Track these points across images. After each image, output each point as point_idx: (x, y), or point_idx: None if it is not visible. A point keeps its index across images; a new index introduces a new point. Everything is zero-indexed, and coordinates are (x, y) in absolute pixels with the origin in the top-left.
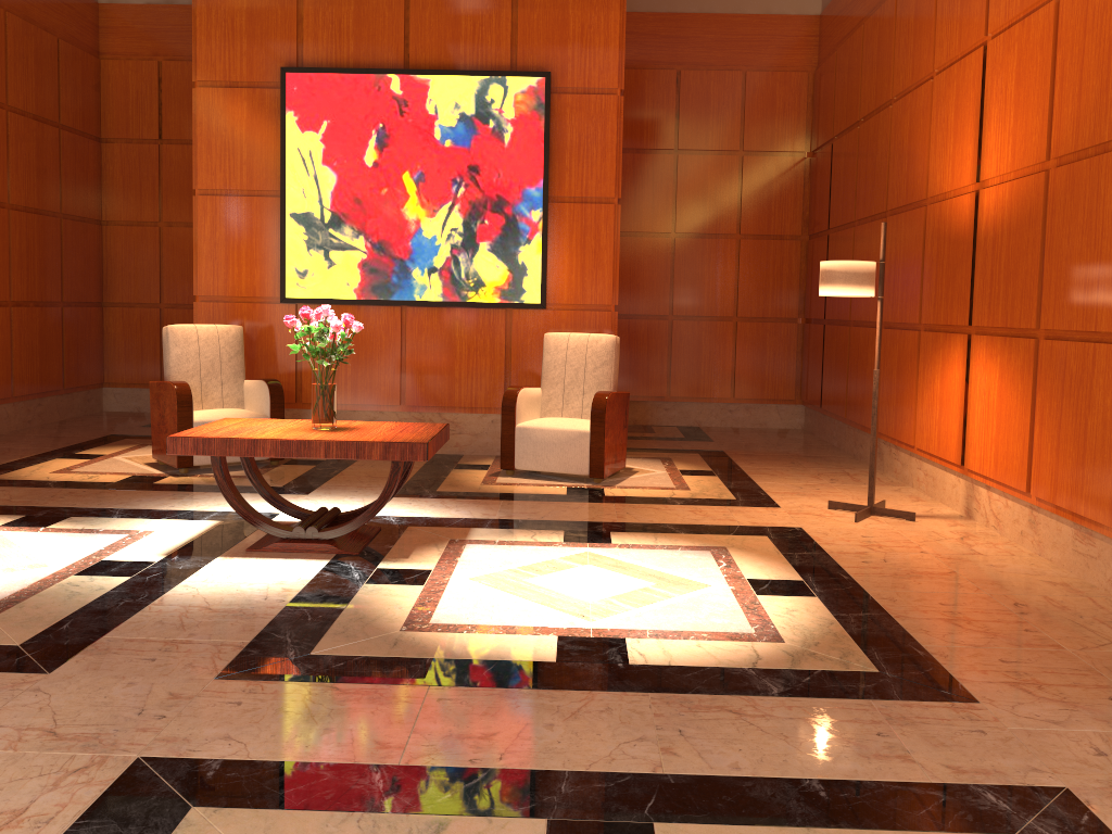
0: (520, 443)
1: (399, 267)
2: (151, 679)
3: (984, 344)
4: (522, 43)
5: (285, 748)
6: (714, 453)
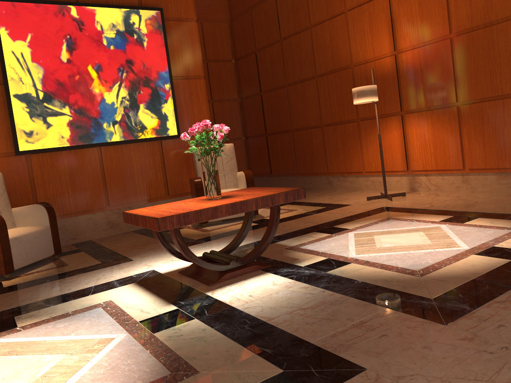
0: None
1: (94, 123)
2: (424, 341)
3: (416, 116)
4: None
5: None
6: None
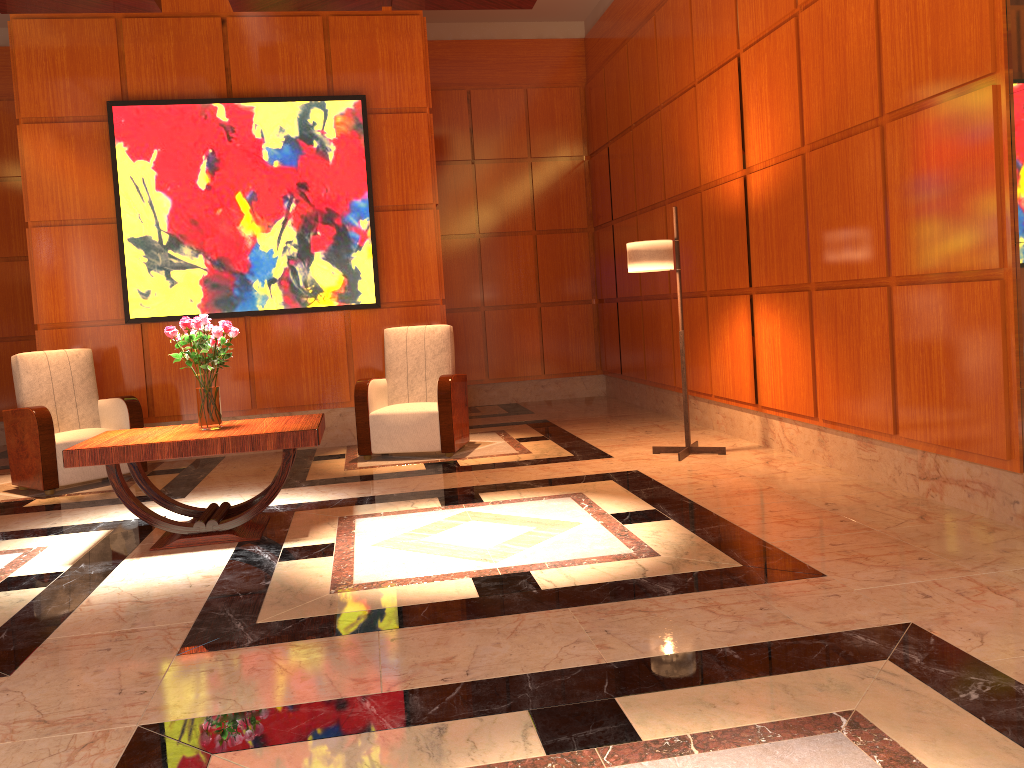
0: (375, 429)
1: (239, 281)
2: (115, 664)
3: (765, 301)
4: (337, 71)
5: (273, 697)
6: (539, 422)
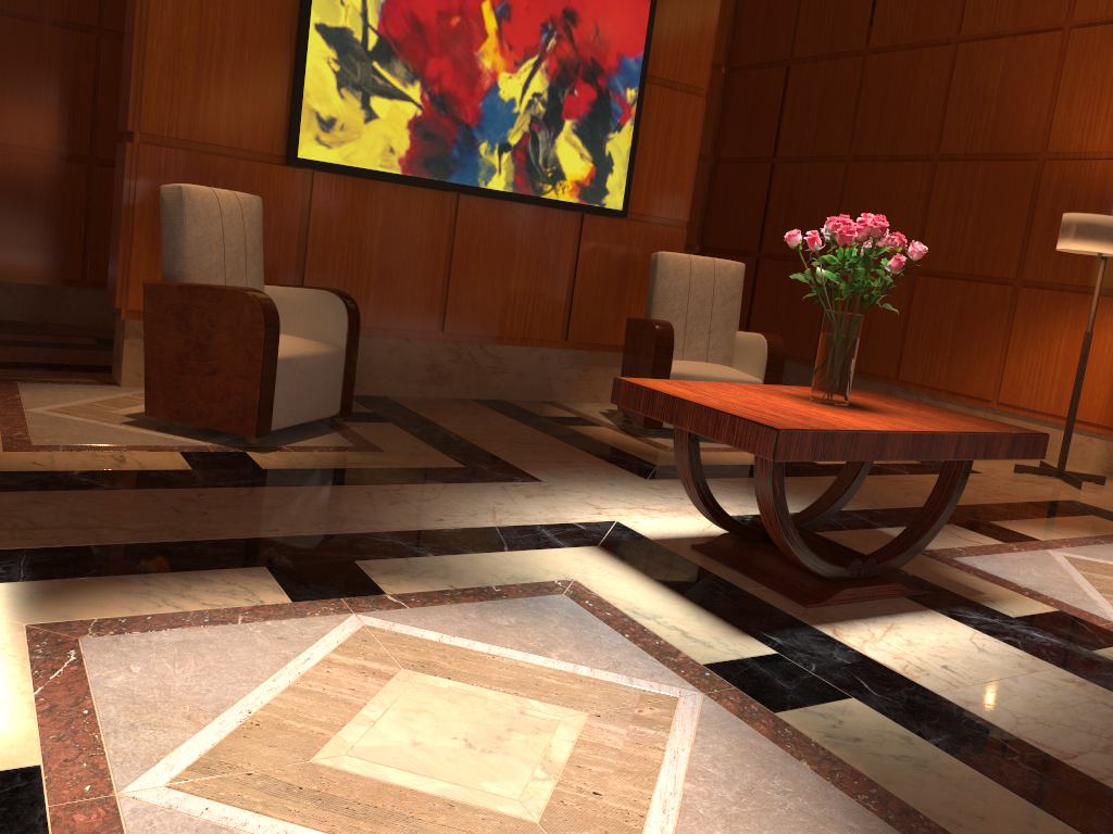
0: None
1: (463, 136)
2: None
3: None
4: None
5: None
6: None
